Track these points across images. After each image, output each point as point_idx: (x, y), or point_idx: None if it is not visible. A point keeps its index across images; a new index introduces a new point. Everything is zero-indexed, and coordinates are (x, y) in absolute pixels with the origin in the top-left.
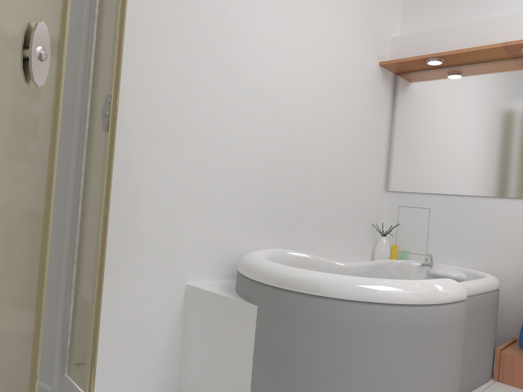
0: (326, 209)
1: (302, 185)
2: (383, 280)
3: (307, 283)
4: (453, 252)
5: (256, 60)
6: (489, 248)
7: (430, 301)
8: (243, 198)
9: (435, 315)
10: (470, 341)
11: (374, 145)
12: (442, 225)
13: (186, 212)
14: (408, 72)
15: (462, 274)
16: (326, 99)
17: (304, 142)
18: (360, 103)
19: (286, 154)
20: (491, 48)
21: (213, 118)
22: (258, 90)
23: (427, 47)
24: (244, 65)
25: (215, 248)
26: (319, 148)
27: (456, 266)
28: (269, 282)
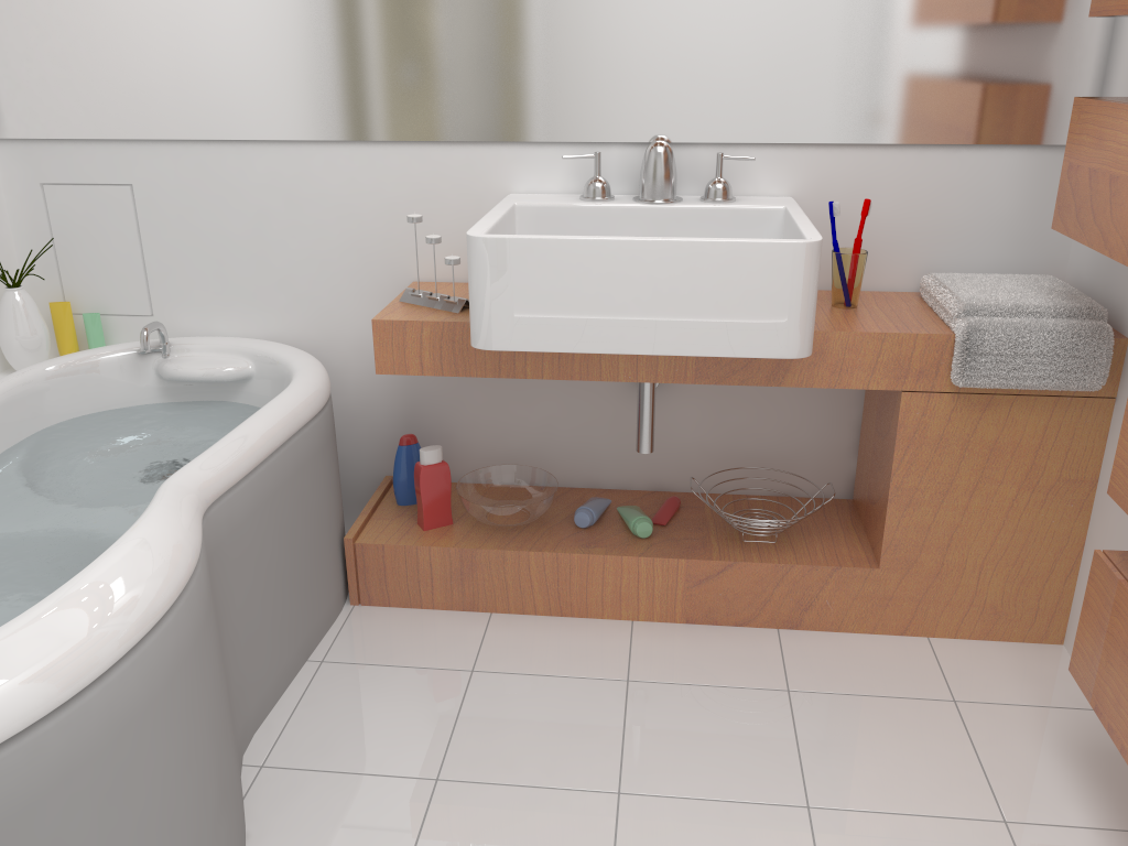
0: None
1: None
2: None
3: None
4: (219, 299)
5: None
6: (301, 279)
7: (29, 720)
8: None
9: (64, 739)
10: (269, 579)
11: None
12: (176, 230)
13: None
14: None
15: (248, 362)
16: None
17: None
18: None
19: None
20: None
21: None
22: None
23: None
24: None
25: None
26: None
27: (230, 342)
28: None
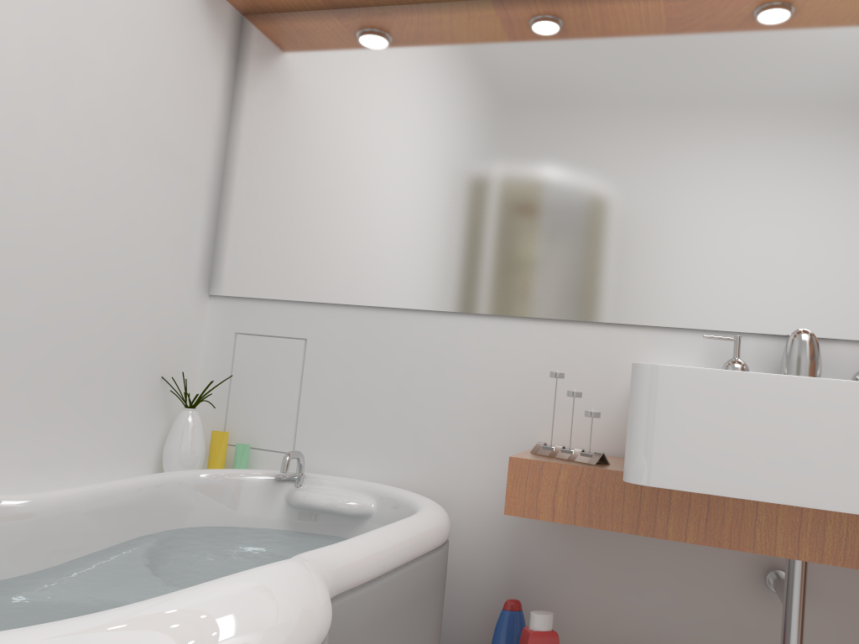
0: None
1: None
2: None
3: None
4: (354, 445)
5: None
6: (431, 433)
7: None
8: None
9: None
10: None
11: (171, 171)
12: (332, 379)
13: None
14: (271, 13)
15: (370, 500)
16: None
17: None
18: (126, 44)
19: None
20: None
21: None
22: None
23: None
24: None
25: None
26: None
27: (357, 481)
28: None
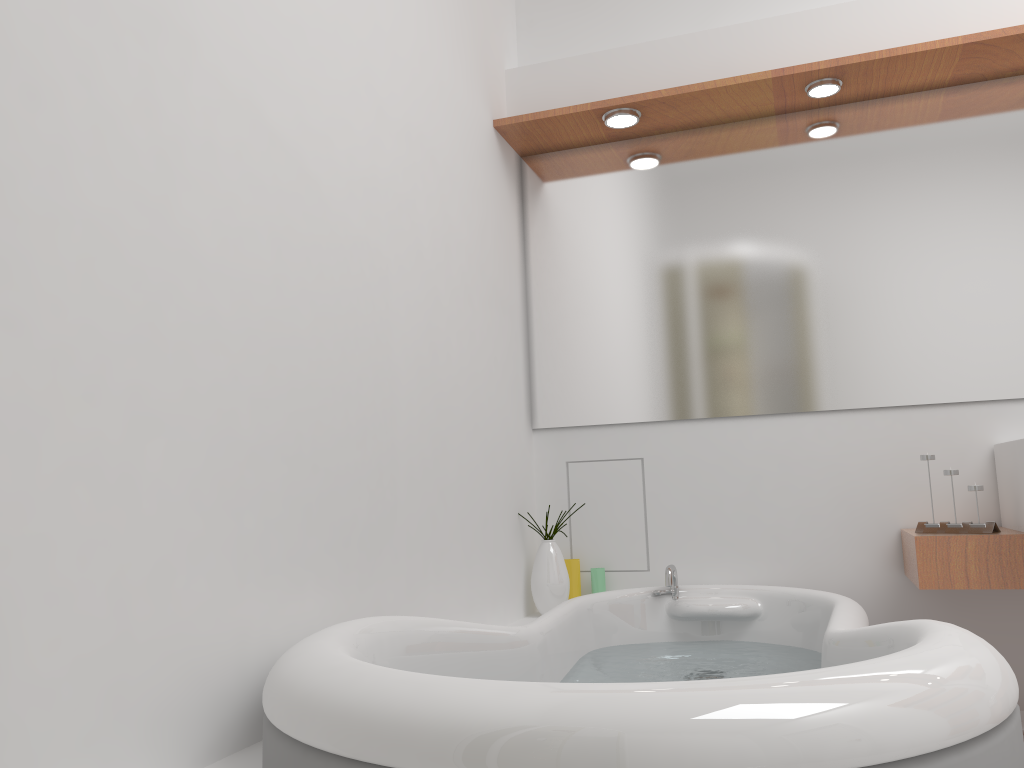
0: (435, 484)
1: (379, 417)
2: (881, 668)
3: (657, 740)
4: (711, 553)
5: (239, 23)
6: (789, 531)
7: (1009, 709)
8: (234, 466)
9: (1019, 748)
10: None
11: (503, 317)
12: (677, 493)
13: (39, 535)
14: (551, 152)
15: (754, 601)
16: (408, 184)
17: (374, 296)
18: (471, 210)
19: (336, 326)
20: (750, 83)
21: (118, 180)
22: (250, 116)
23: (596, 89)
24: (206, 26)
25: (157, 659)
26: (407, 316)
27: (731, 585)
28: (481, 767)
